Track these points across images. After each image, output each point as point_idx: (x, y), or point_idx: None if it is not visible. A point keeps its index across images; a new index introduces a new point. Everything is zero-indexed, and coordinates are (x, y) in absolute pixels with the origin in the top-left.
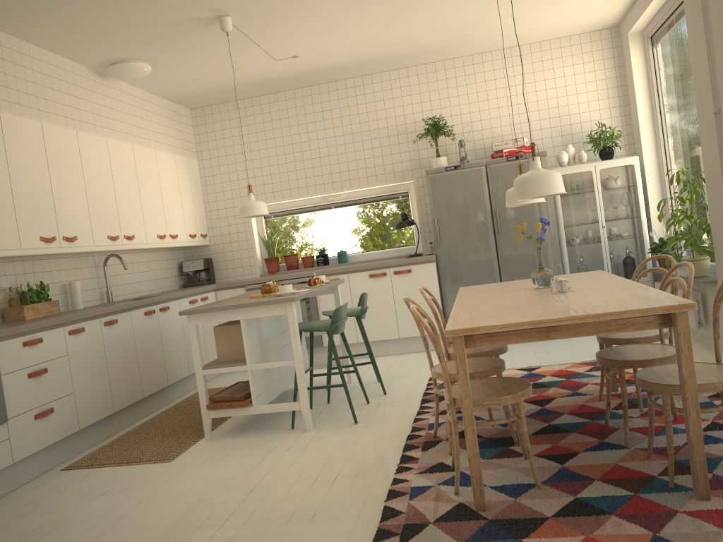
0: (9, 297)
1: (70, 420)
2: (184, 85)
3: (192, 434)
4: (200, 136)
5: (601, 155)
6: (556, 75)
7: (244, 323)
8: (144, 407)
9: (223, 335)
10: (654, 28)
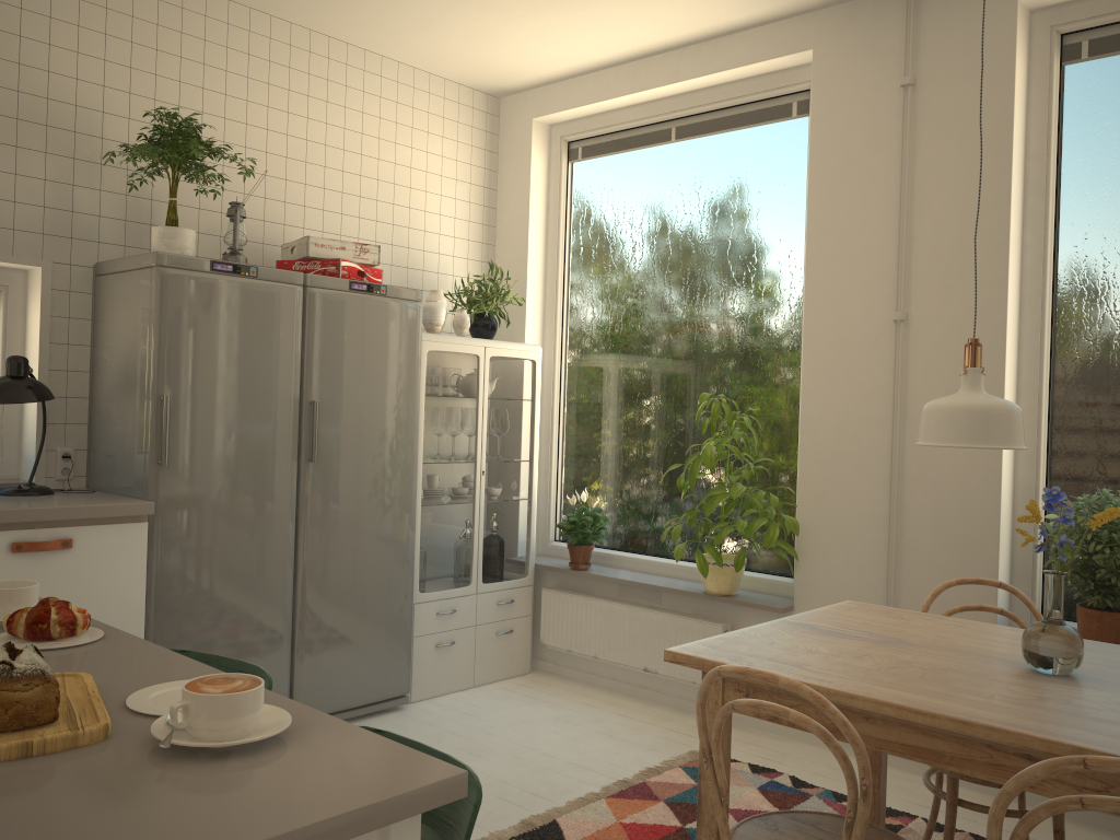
0: None
1: None
2: None
3: None
4: None
5: (479, 328)
6: (399, 139)
7: None
8: None
9: None
10: (599, 130)
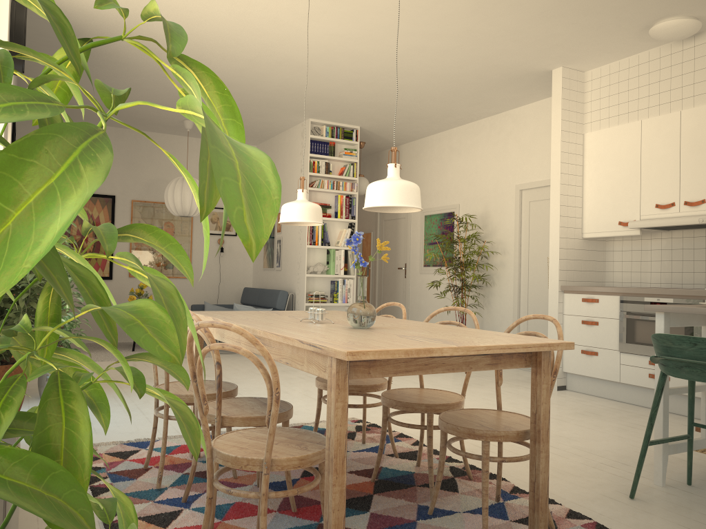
0: None
1: None
2: None
3: None
4: None
5: None
6: None
7: None
8: None
9: None
10: None
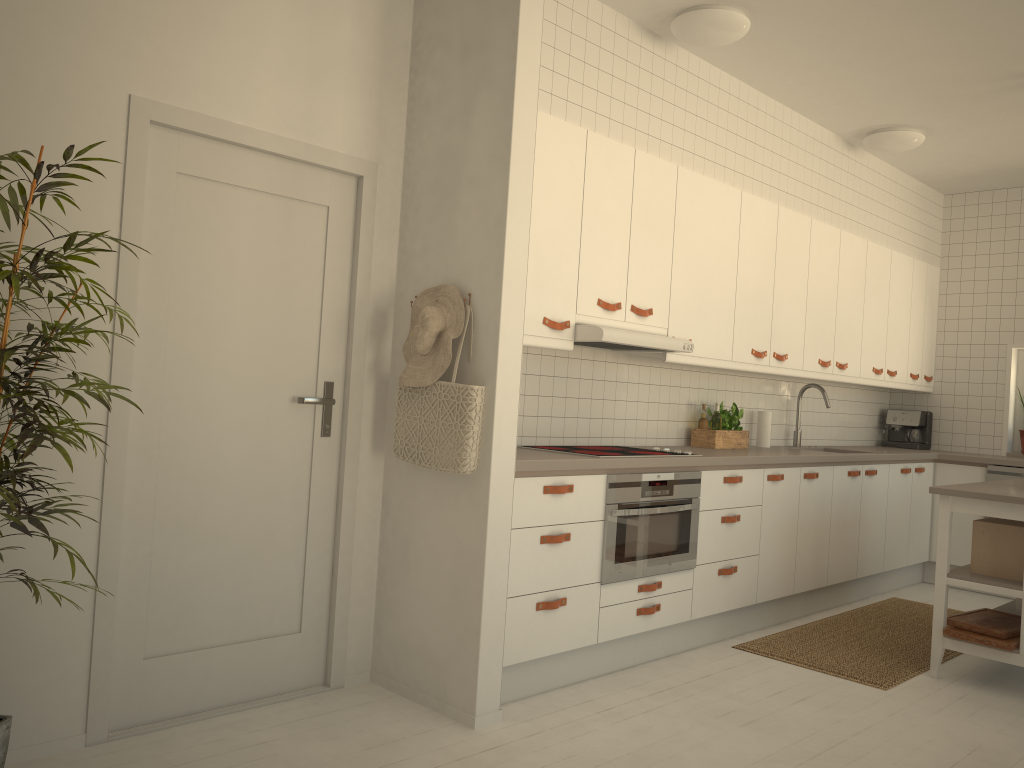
0: (697, 415)
1: (748, 588)
2: (956, 161)
3: (905, 660)
4: (952, 235)
5: None
6: None
7: None
8: (822, 598)
9: (987, 536)
10: None
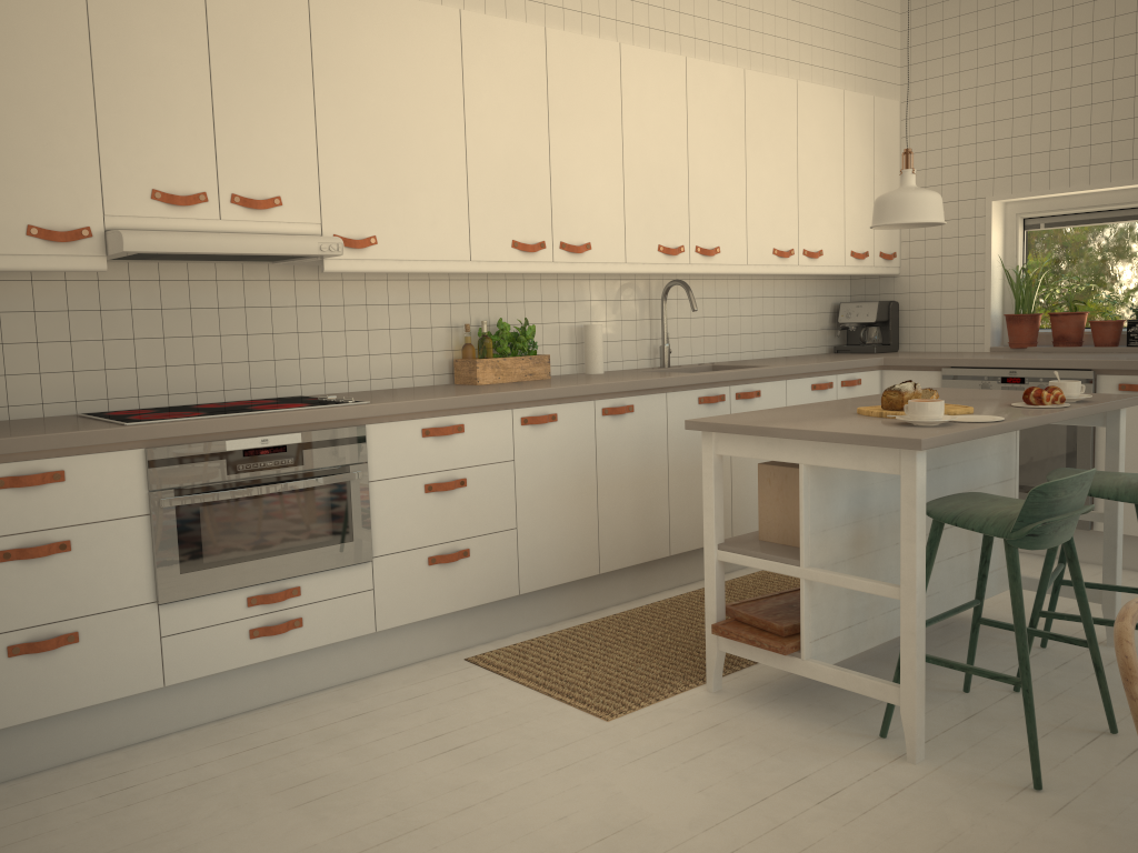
0: (471, 340)
1: (501, 576)
2: None
3: (696, 665)
4: (913, 51)
5: None
6: None
7: (809, 473)
8: (673, 571)
9: (774, 486)
10: None
